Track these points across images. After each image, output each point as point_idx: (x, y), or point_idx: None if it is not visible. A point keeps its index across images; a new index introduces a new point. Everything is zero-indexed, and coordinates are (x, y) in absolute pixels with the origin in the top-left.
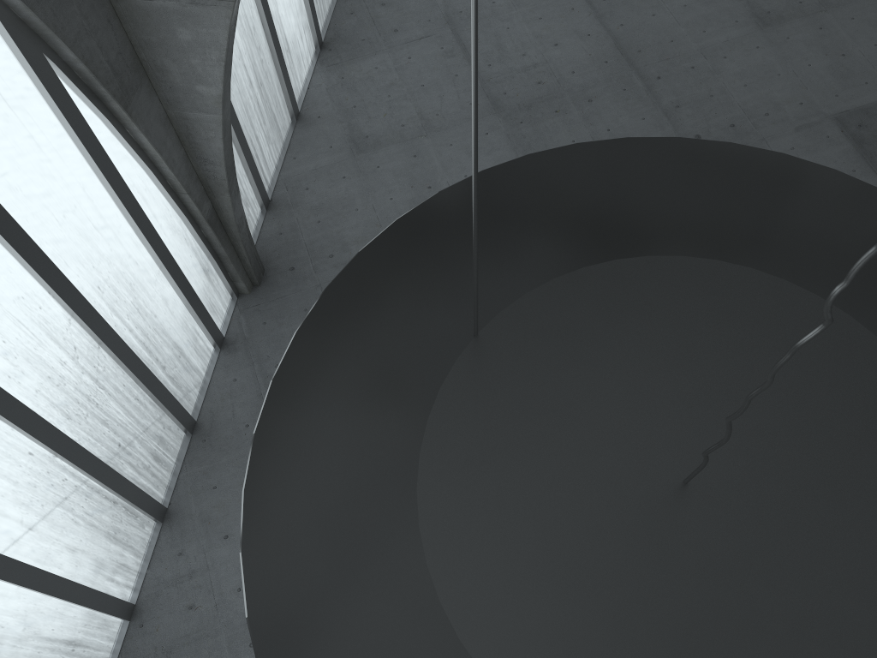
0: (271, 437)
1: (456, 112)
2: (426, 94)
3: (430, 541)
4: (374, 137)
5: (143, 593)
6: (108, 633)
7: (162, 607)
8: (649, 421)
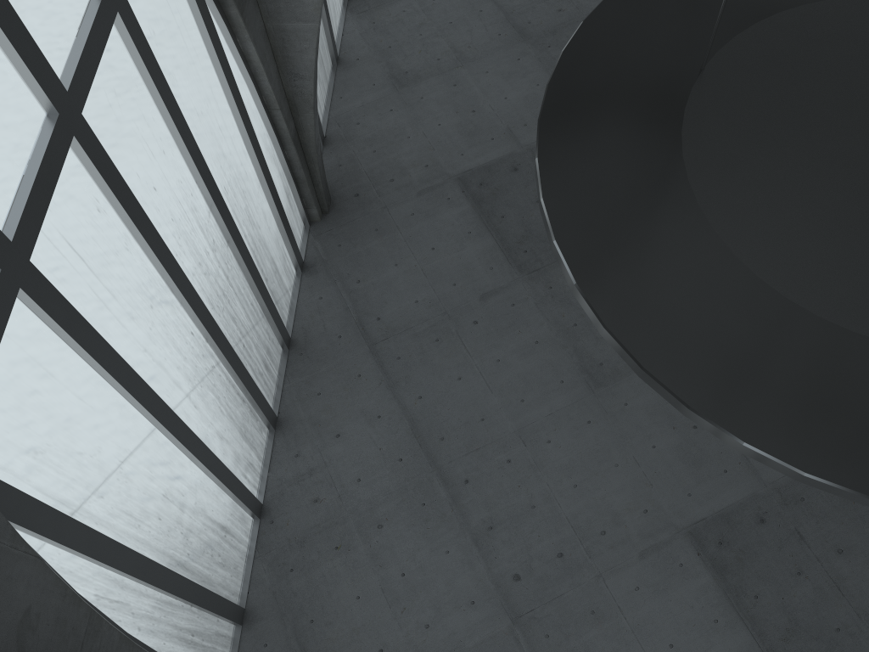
0: (553, 159)
1: (487, 43)
2: (456, 30)
3: (711, 215)
4: (413, 72)
5: (268, 493)
6: (245, 528)
7: (288, 503)
8: (866, 113)
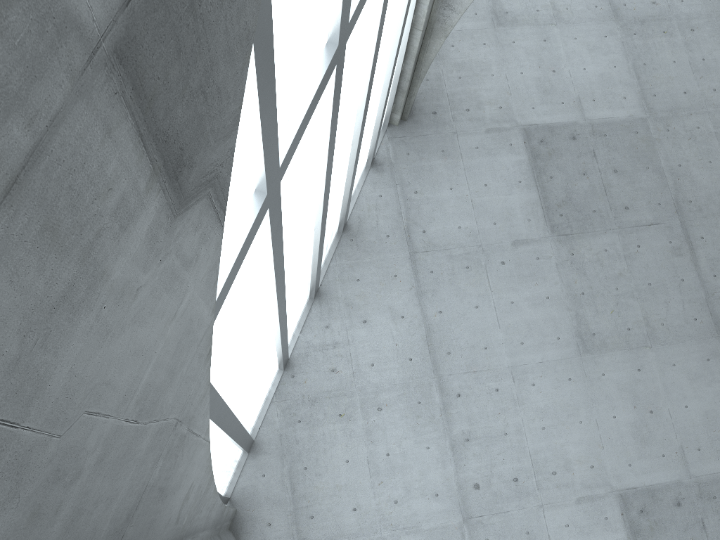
0: None
1: (583, 11)
2: None
3: None
4: (513, 15)
5: (295, 351)
6: (273, 377)
7: (310, 365)
8: None
